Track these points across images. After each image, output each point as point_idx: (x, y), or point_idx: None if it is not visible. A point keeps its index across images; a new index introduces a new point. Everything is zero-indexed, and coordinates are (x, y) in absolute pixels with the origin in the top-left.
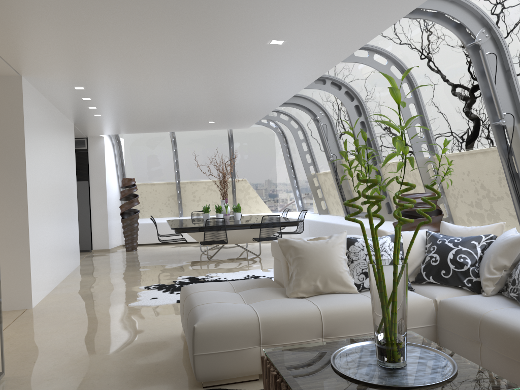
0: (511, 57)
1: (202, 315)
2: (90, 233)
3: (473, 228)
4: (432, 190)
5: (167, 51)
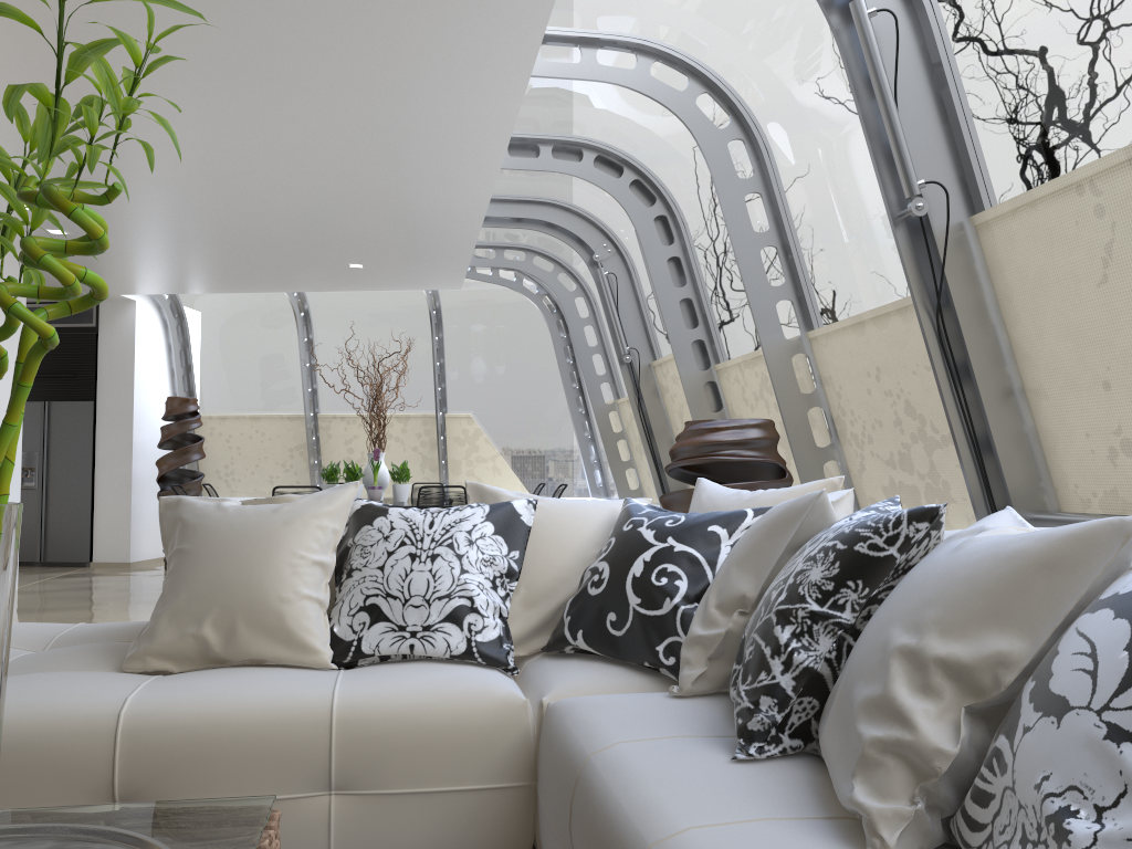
0: (943, 22)
1: None
2: (89, 523)
3: (757, 493)
4: (49, 199)
5: (31, 10)
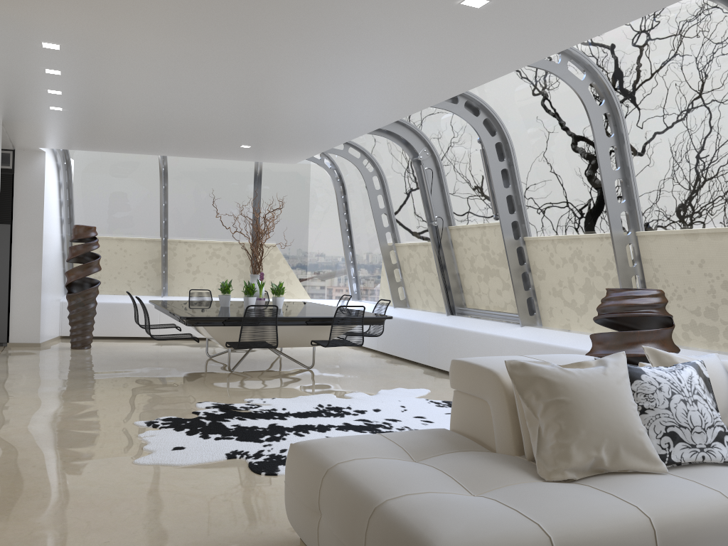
0: None
1: (434, 533)
2: (6, 314)
3: None
4: None
5: None
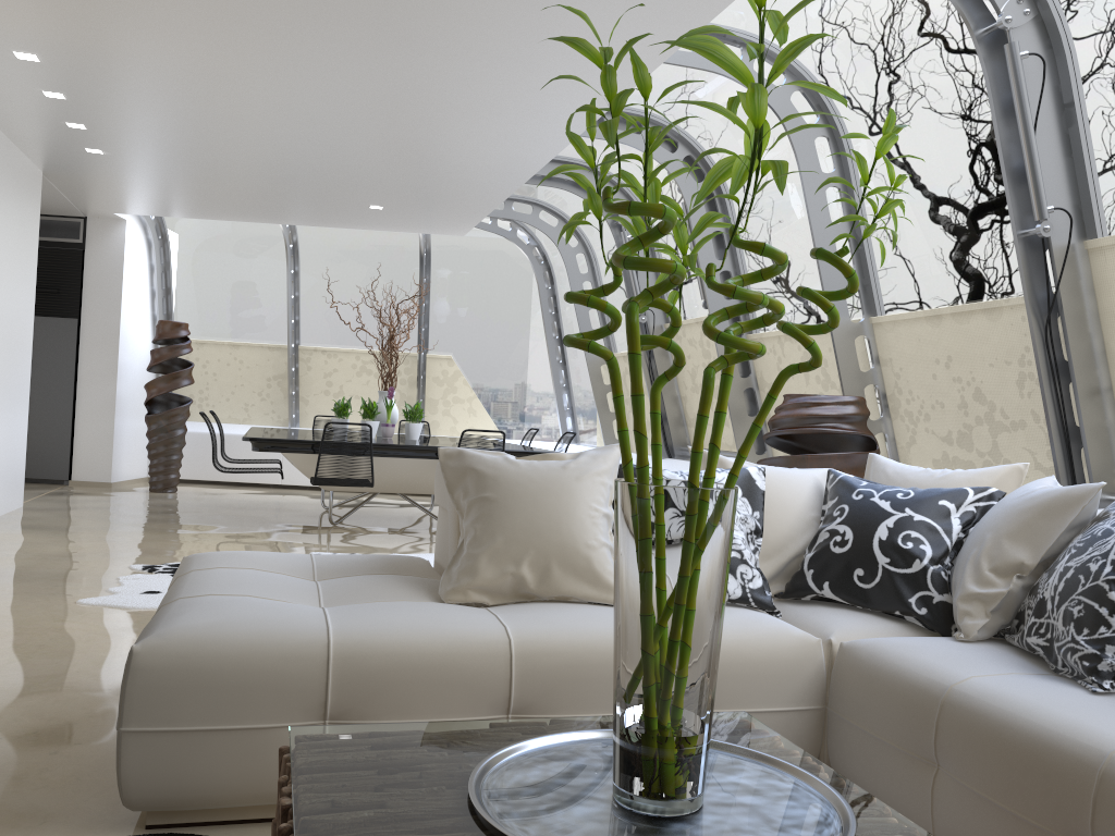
0: (1080, 70)
1: (171, 622)
2: (69, 441)
3: (947, 472)
4: (835, 262)
5: None
